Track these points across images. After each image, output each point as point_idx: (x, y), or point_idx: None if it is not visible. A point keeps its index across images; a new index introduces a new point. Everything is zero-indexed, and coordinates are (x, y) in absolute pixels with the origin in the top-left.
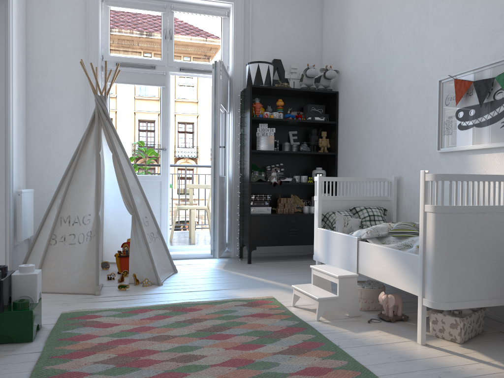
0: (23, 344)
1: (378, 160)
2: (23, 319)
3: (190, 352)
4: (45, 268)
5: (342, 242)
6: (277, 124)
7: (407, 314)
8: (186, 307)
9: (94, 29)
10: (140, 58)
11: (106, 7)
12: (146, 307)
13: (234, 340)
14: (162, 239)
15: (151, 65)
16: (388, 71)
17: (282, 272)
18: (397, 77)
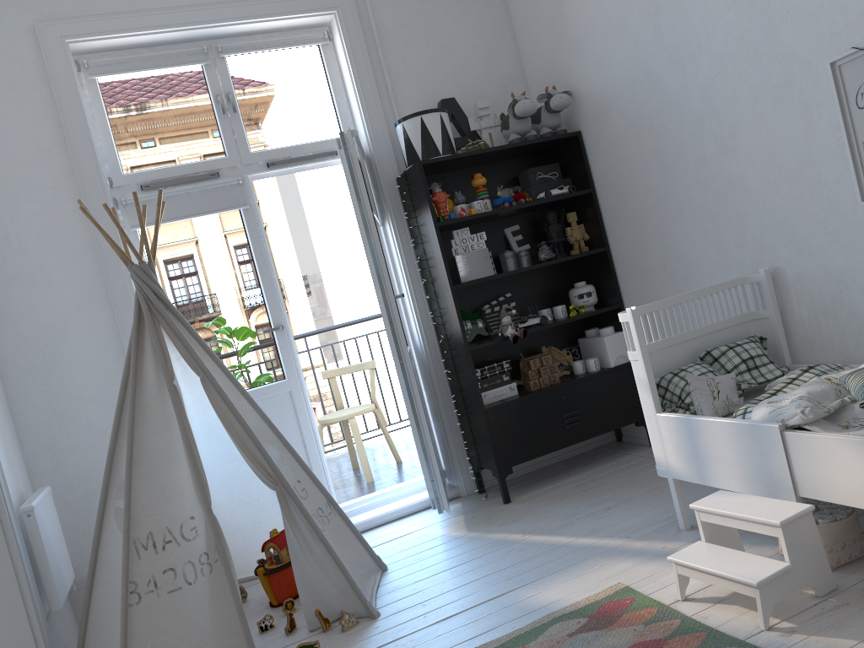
0: None
1: (711, 244)
2: None
3: None
4: None
5: (735, 438)
6: (482, 221)
7: None
8: None
9: (80, 131)
10: (185, 164)
11: (89, 81)
12: None
13: None
14: (340, 513)
15: (209, 171)
16: (692, 68)
17: (588, 508)
18: (718, 75)
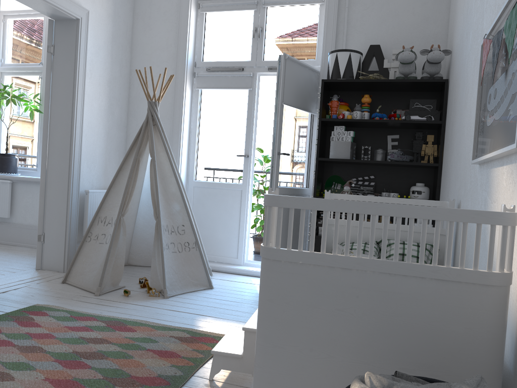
0: None
1: (454, 175)
2: None
3: (13, 371)
4: (77, 262)
5: None
6: (368, 126)
7: None
8: (127, 326)
9: (183, 37)
10: (229, 61)
11: (201, 14)
12: (98, 316)
13: (75, 372)
14: (199, 250)
15: (239, 67)
16: (468, 41)
17: None
18: (471, 48)
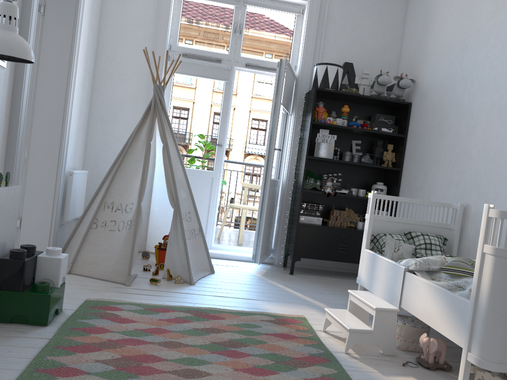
0: (37, 328)
1: (445, 182)
2: (40, 302)
3: (196, 367)
4: (83, 251)
5: (387, 270)
6: (340, 131)
7: (452, 362)
8: (210, 314)
9: (164, 18)
10: (207, 51)
11: None
12: (170, 307)
13: (246, 360)
14: (202, 237)
15: (217, 58)
16: (469, 85)
17: (323, 290)
18: (479, 92)
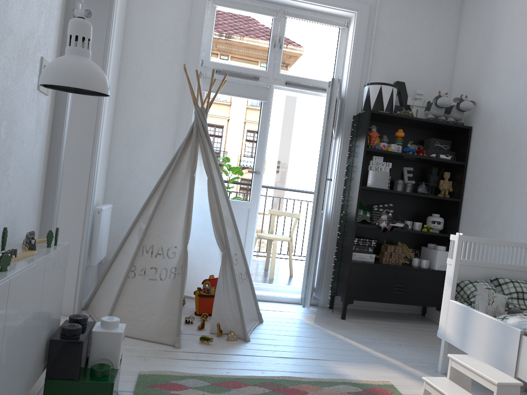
0: None
1: (525, 219)
2: (101, 392)
3: None
4: (119, 304)
5: (491, 329)
6: (392, 157)
7: None
8: (288, 387)
9: (198, 30)
10: (243, 67)
11: (212, 6)
12: (239, 378)
13: None
14: (250, 281)
15: (254, 75)
16: None
17: (387, 340)
18: None
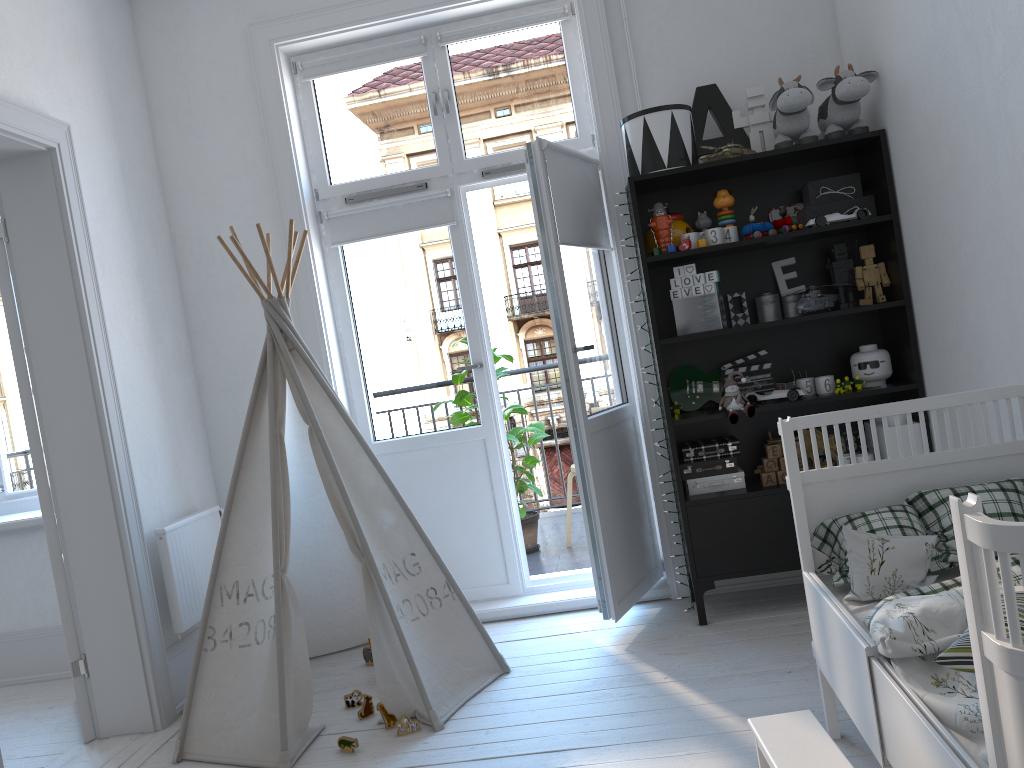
0: None
1: (1004, 323)
2: None
3: None
4: (198, 704)
5: (843, 643)
6: (733, 252)
7: None
8: None
9: (280, 142)
10: (392, 174)
11: (304, 84)
12: None
13: None
14: (460, 598)
15: (418, 182)
16: (986, 50)
17: (768, 664)
18: (1012, 64)
